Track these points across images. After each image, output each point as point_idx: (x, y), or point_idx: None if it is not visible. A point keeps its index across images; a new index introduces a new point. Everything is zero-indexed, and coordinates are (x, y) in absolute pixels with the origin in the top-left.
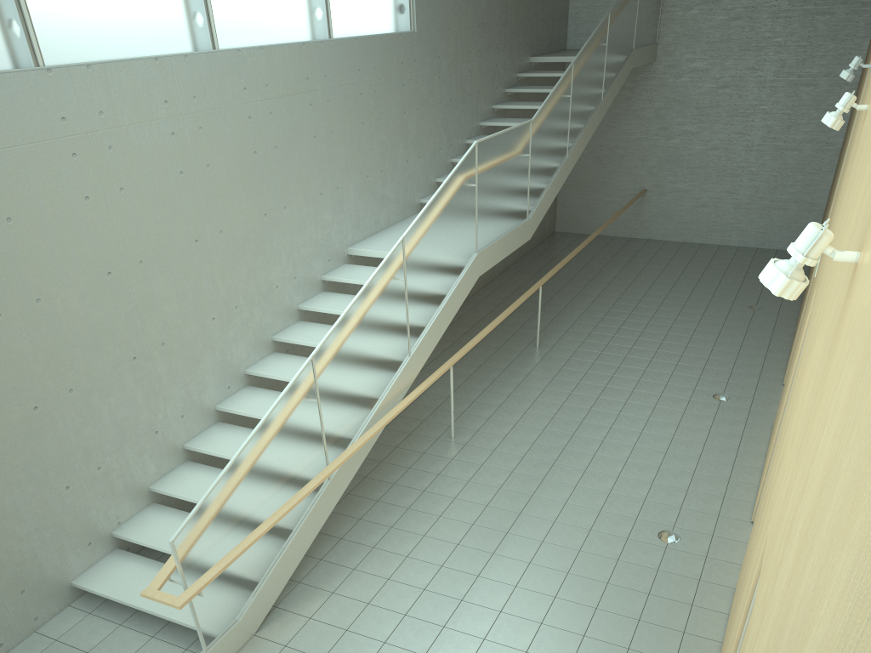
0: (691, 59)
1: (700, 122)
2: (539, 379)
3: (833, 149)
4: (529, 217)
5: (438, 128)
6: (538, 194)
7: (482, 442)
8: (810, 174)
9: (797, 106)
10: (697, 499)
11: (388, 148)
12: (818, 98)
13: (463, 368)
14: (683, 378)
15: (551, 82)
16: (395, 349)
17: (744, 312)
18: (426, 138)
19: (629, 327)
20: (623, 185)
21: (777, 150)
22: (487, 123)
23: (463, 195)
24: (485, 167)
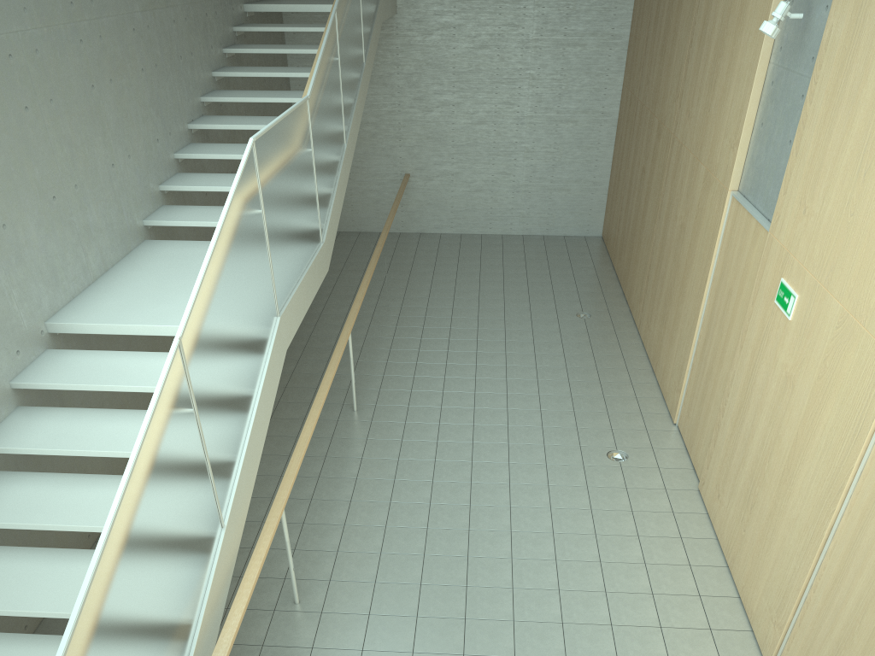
0: (440, 13)
1: (461, 90)
2: (381, 465)
3: (610, 119)
4: (323, 239)
5: (148, 109)
6: (327, 204)
7: (346, 602)
8: (589, 149)
9: (566, 70)
10: (682, 642)
11: (78, 147)
12: (588, 60)
13: (267, 463)
14: (559, 433)
15: (272, 39)
16: (201, 533)
17: (576, 323)
18: (134, 125)
19: (458, 362)
20: (381, 170)
21: (550, 122)
22: (213, 99)
23: (250, 231)
24: (269, 178)
